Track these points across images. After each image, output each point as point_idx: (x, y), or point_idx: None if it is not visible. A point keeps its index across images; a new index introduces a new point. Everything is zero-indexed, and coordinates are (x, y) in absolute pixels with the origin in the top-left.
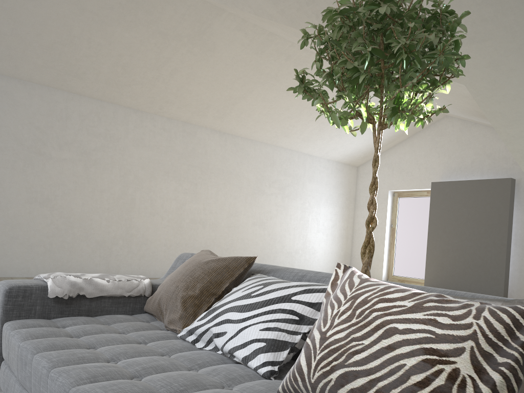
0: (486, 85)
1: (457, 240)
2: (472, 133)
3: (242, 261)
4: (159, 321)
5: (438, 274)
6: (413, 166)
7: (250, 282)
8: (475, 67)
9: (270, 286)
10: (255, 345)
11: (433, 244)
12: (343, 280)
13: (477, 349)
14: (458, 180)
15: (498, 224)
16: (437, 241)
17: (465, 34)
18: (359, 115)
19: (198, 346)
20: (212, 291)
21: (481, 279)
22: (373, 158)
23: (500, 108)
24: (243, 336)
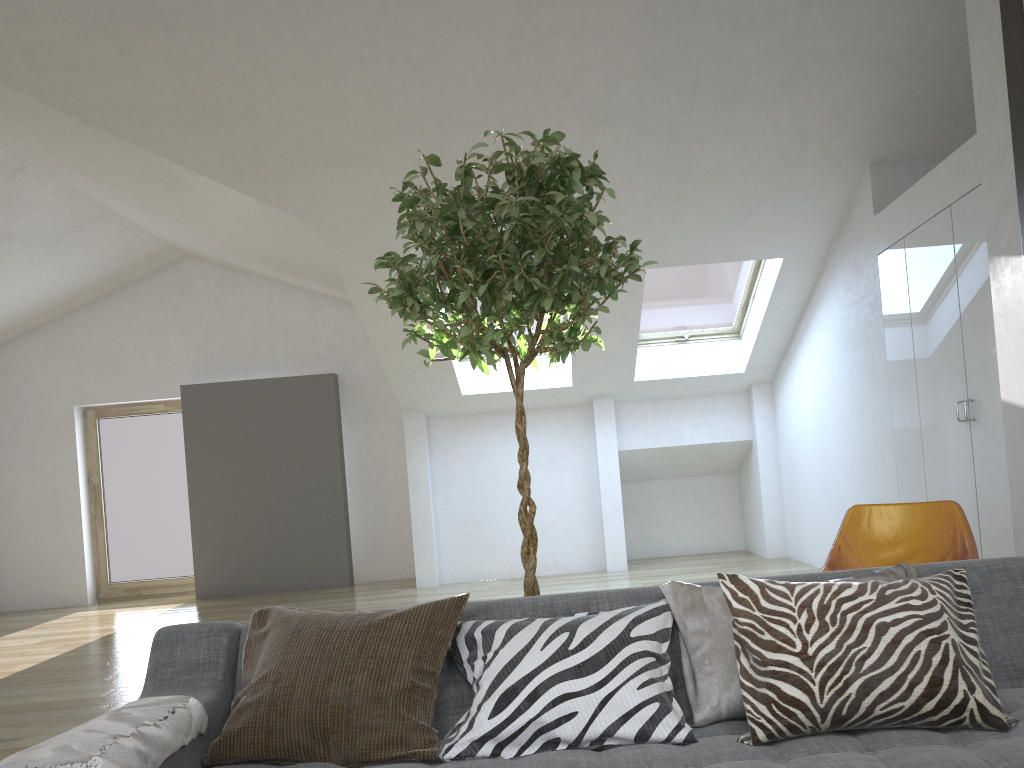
0: (356, 233)
1: (252, 491)
2: (245, 292)
3: (451, 606)
4: (298, 763)
5: (223, 561)
6: (127, 354)
7: (529, 634)
8: (345, 202)
9: (582, 629)
10: (649, 709)
11: (204, 506)
12: (756, 591)
13: (950, 618)
14: (231, 379)
15: (324, 455)
16: (212, 499)
17: (341, 150)
18: (496, 345)
19: (507, 756)
20: (427, 670)
21: (307, 554)
22: (519, 410)
23: (369, 270)
24: (617, 706)
